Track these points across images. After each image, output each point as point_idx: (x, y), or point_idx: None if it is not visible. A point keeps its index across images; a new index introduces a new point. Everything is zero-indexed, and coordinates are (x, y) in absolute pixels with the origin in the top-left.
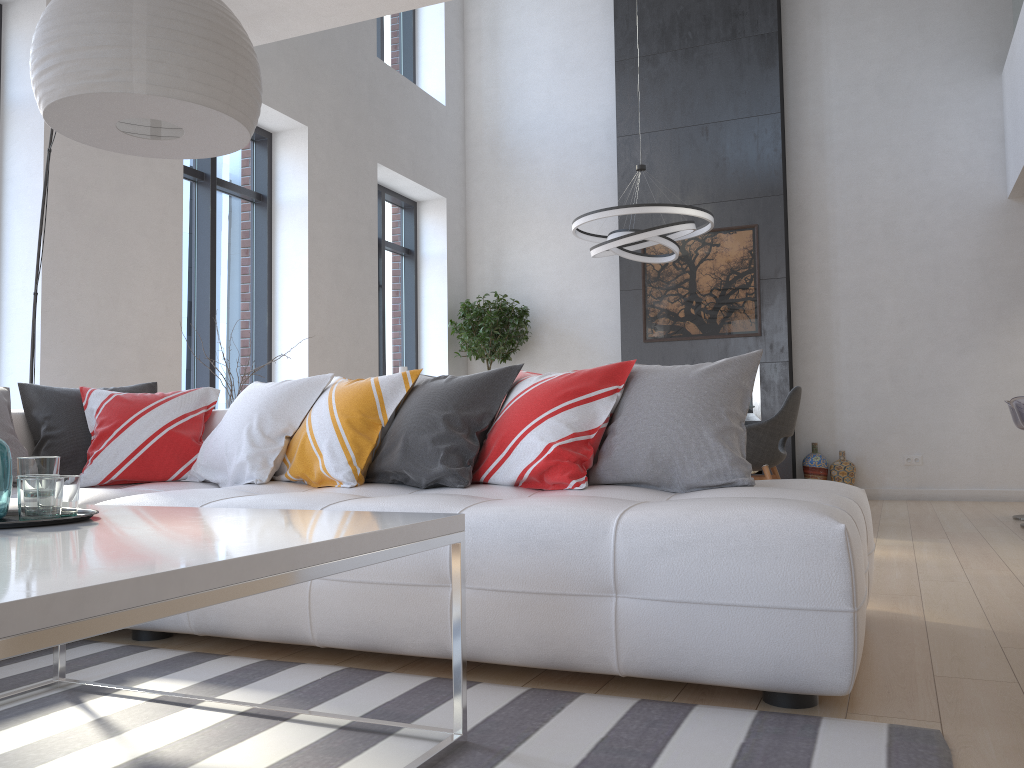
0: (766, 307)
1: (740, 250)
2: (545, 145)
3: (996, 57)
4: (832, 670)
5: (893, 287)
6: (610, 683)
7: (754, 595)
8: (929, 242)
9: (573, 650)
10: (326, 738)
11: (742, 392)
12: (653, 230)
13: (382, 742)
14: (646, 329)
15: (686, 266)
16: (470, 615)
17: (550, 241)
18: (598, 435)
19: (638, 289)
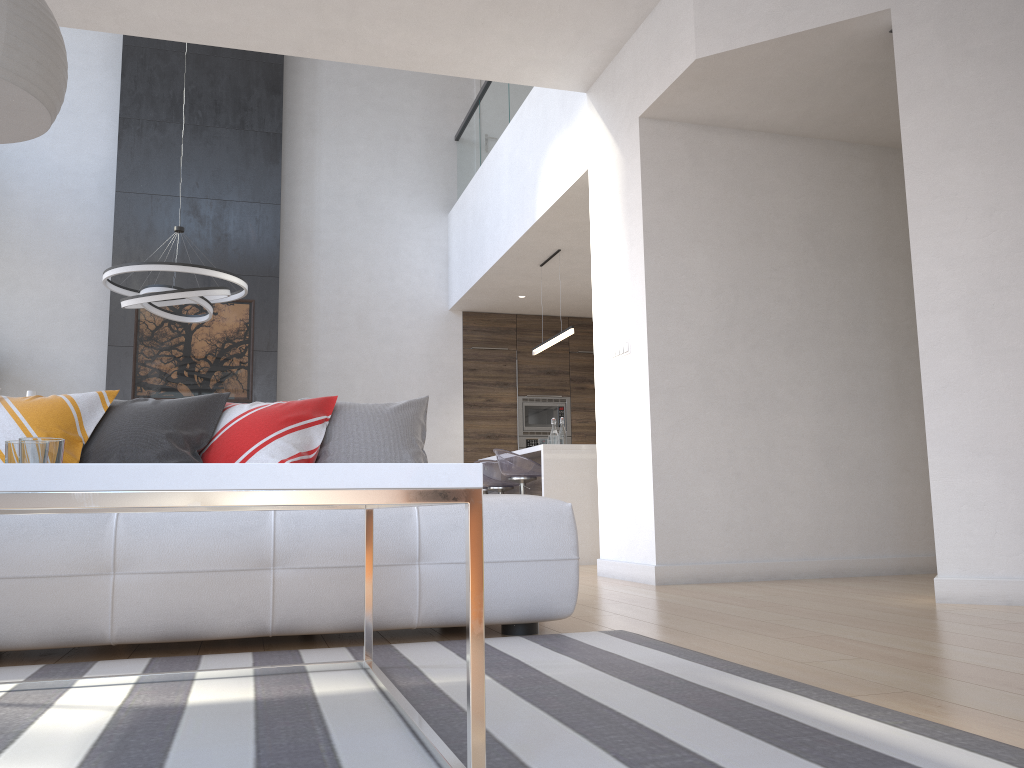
0: (258, 376)
1: (237, 321)
2: (24, 181)
3: (445, 200)
4: (565, 599)
5: (363, 370)
6: (390, 640)
7: (519, 553)
8: (392, 336)
9: (384, 610)
10: (259, 680)
11: (421, 426)
12: (198, 290)
13: (311, 675)
14: (135, 387)
15: (182, 329)
16: (292, 591)
17: (22, 283)
18: (316, 455)
19: (129, 346)
